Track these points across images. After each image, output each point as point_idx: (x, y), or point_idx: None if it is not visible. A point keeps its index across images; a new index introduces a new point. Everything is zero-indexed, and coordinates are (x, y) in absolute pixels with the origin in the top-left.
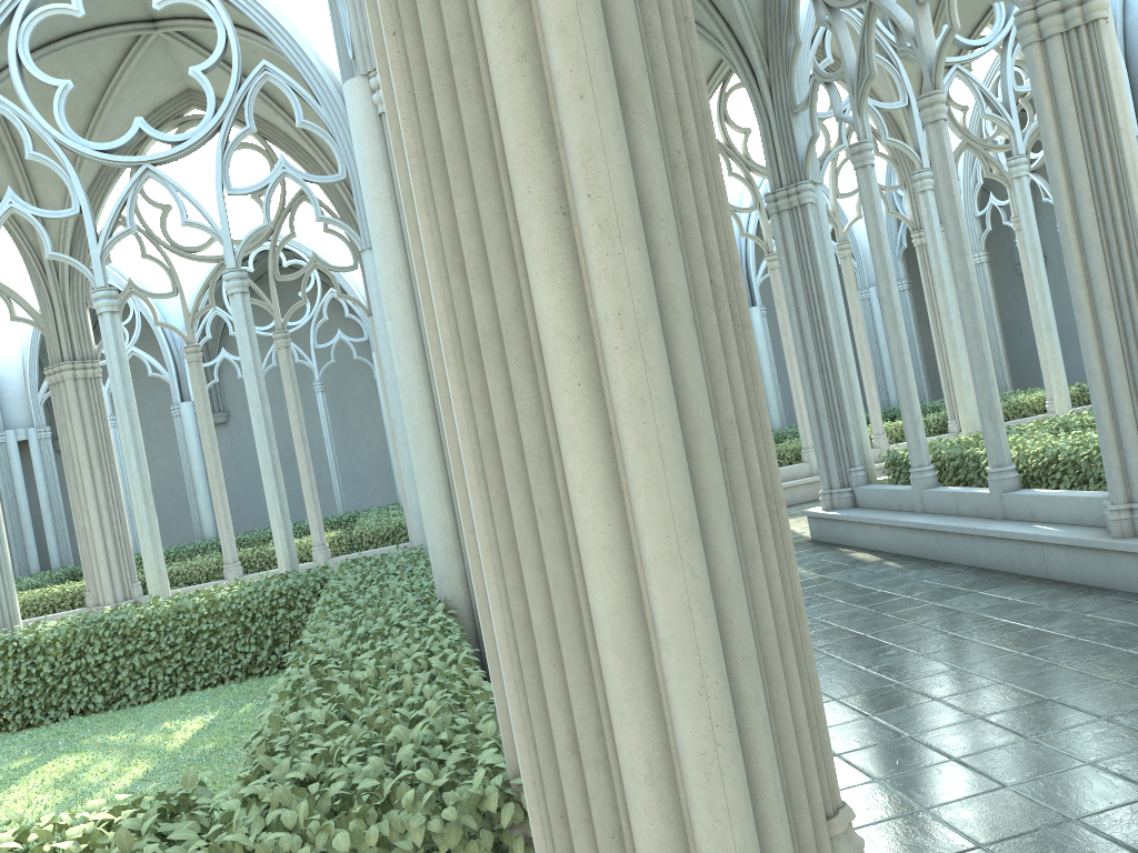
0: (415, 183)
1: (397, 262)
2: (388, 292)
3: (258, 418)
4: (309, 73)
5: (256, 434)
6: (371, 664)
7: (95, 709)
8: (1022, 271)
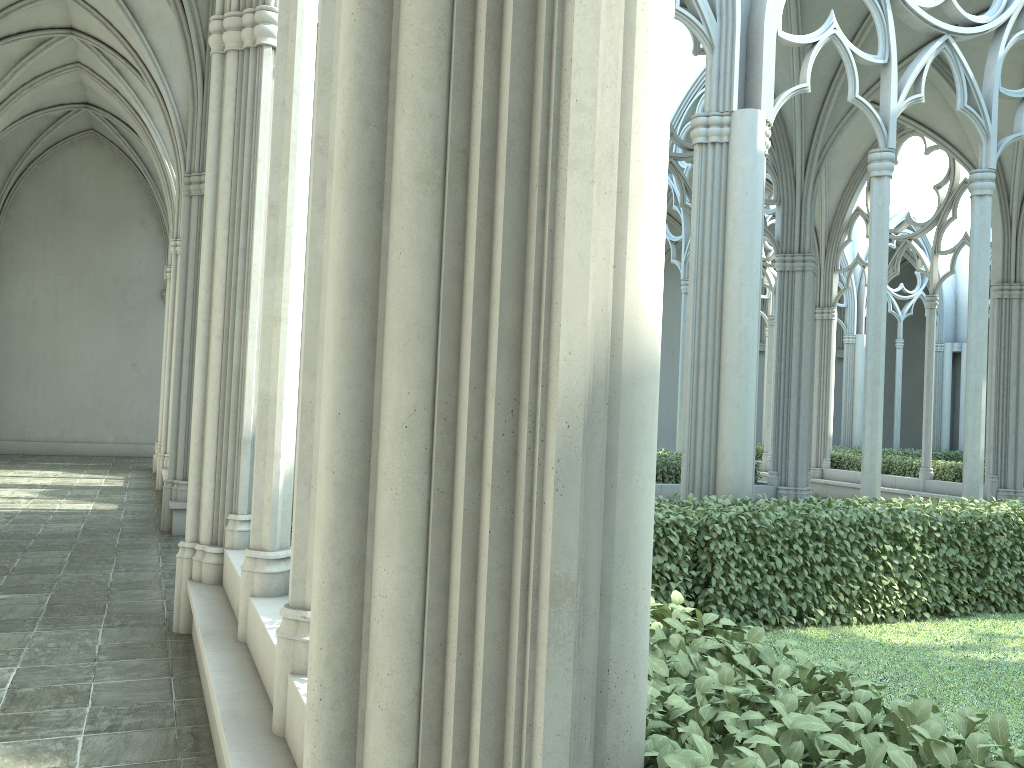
0: None
1: None
2: None
3: None
4: None
5: None
6: None
7: None
8: None
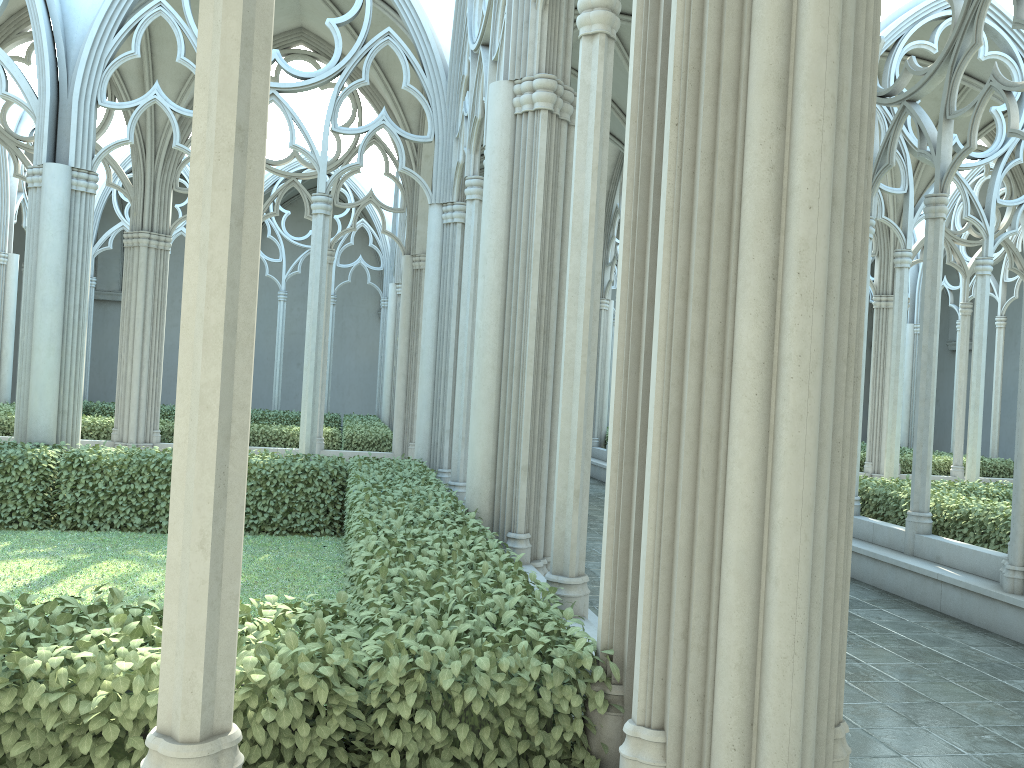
0: (665, 229)
1: (500, 235)
2: (487, 256)
3: (312, 321)
4: (423, 47)
5: (307, 334)
6: (436, 546)
7: (130, 528)
8: (959, 351)
